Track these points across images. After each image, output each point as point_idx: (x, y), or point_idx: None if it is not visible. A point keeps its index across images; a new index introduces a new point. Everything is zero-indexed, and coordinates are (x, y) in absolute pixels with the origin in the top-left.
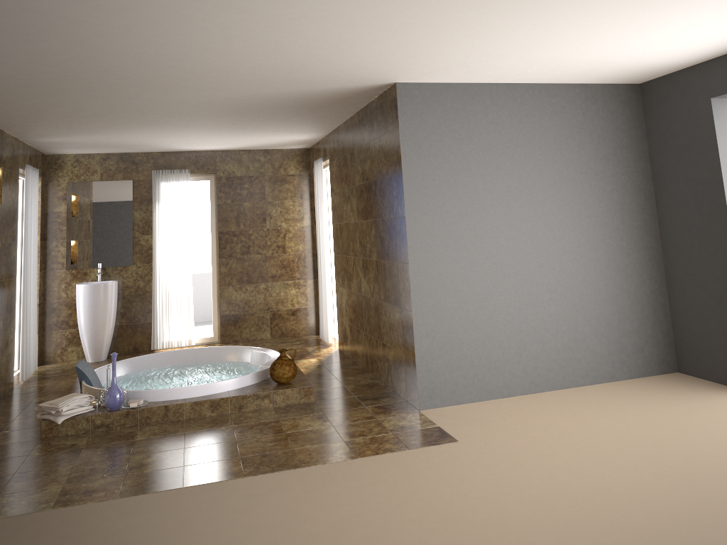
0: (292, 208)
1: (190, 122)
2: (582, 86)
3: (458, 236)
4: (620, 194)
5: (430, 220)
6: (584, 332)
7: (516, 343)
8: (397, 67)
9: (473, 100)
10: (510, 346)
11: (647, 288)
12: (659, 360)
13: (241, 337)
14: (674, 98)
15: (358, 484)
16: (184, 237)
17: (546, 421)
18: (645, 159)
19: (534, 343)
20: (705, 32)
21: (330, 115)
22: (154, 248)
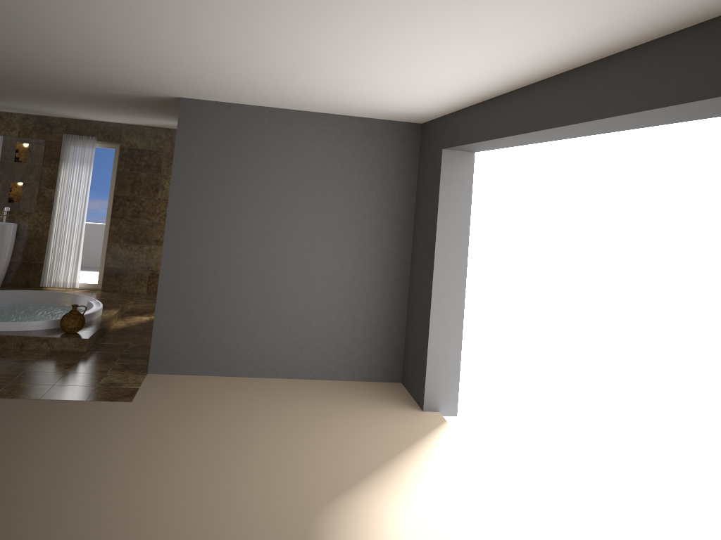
0: None
1: (56, 102)
2: (362, 120)
3: (212, 235)
4: (378, 220)
5: (189, 218)
6: (316, 334)
7: (249, 333)
8: (157, 87)
9: (251, 120)
10: (242, 335)
11: (388, 306)
12: (385, 370)
13: (120, 288)
14: (431, 143)
15: (8, 417)
16: (83, 195)
17: (222, 400)
18: (412, 192)
19: (265, 335)
20: (389, 95)
21: (173, 112)
22: (55, 201)
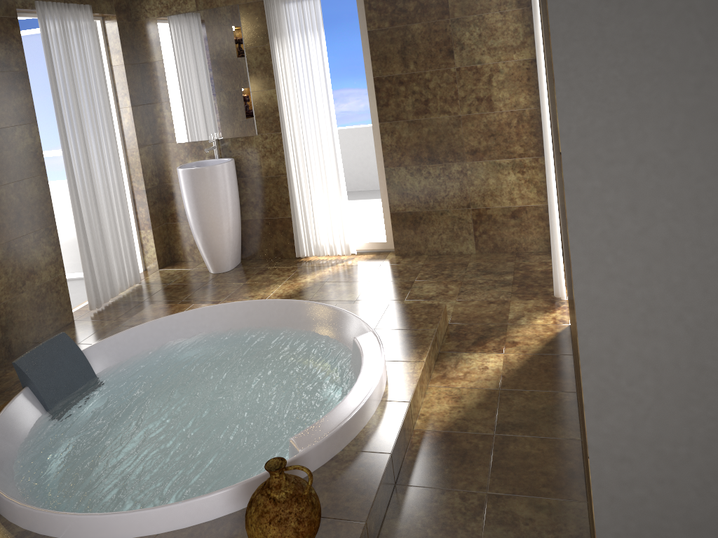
0: (500, 28)
1: None
2: None
3: None
4: None
5: None
6: None
7: None
8: None
9: None
10: None
11: None
12: None
13: (427, 248)
14: None
15: None
16: (322, 90)
17: None
18: None
19: None
20: None
21: None
22: (280, 110)
